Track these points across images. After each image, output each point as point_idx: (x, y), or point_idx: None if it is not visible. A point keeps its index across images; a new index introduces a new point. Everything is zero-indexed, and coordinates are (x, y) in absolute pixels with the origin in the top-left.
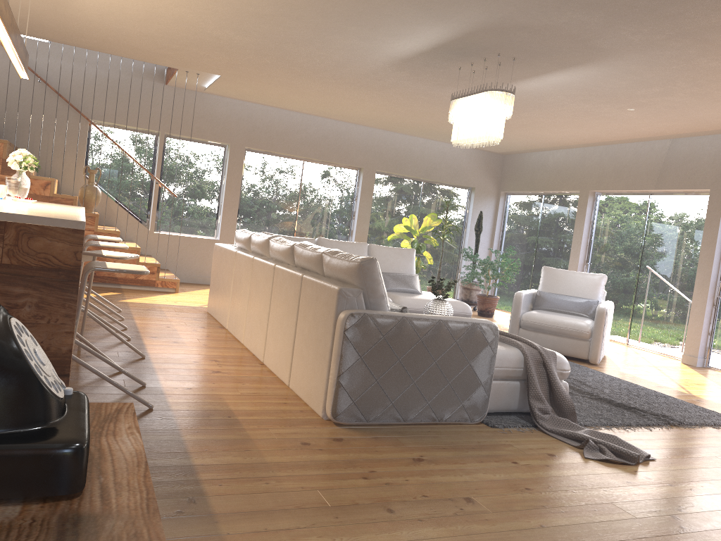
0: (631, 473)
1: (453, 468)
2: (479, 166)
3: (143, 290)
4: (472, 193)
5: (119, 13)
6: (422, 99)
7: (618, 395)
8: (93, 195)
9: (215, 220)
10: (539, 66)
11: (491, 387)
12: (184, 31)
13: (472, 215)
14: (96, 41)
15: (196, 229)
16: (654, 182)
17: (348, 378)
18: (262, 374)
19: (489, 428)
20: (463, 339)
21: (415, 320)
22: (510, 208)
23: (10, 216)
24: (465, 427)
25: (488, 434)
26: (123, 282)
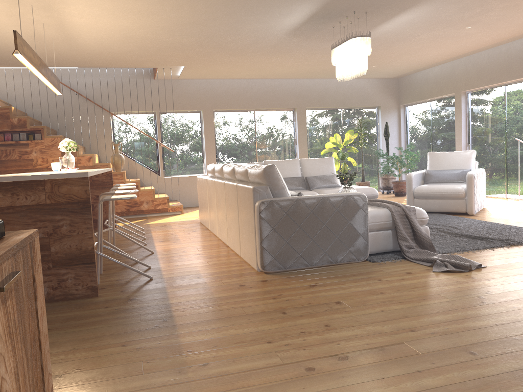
0: (463, 276)
1: (335, 287)
2: (380, 90)
3: (160, 215)
4: (379, 110)
5: (107, 41)
6: (319, 53)
7: (479, 232)
8: (119, 160)
9: (202, 162)
10: (386, 13)
11: (368, 236)
12: (150, 43)
13: (381, 126)
14: (101, 61)
15: (190, 170)
16: (506, 76)
17: (267, 243)
18: (226, 252)
19: (371, 263)
20: (342, 207)
21: (306, 200)
22: (409, 115)
23: (46, 176)
24: (354, 264)
25: (368, 267)
26: (147, 212)
